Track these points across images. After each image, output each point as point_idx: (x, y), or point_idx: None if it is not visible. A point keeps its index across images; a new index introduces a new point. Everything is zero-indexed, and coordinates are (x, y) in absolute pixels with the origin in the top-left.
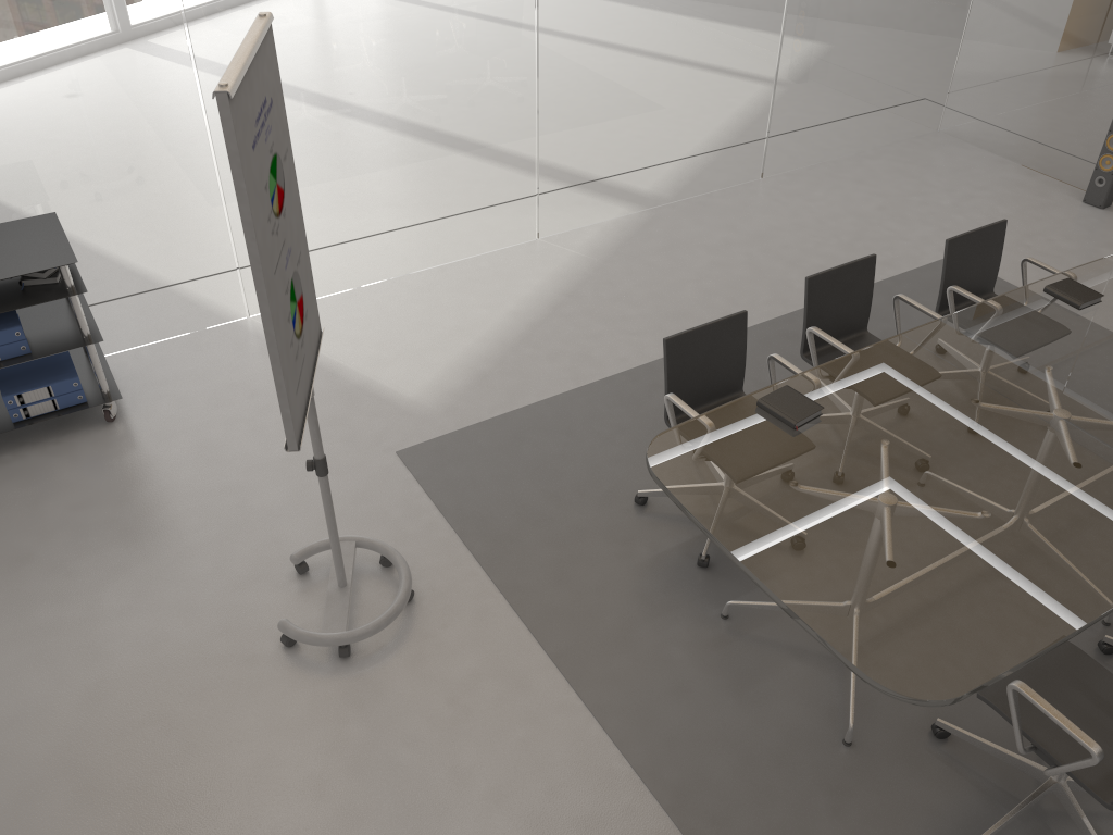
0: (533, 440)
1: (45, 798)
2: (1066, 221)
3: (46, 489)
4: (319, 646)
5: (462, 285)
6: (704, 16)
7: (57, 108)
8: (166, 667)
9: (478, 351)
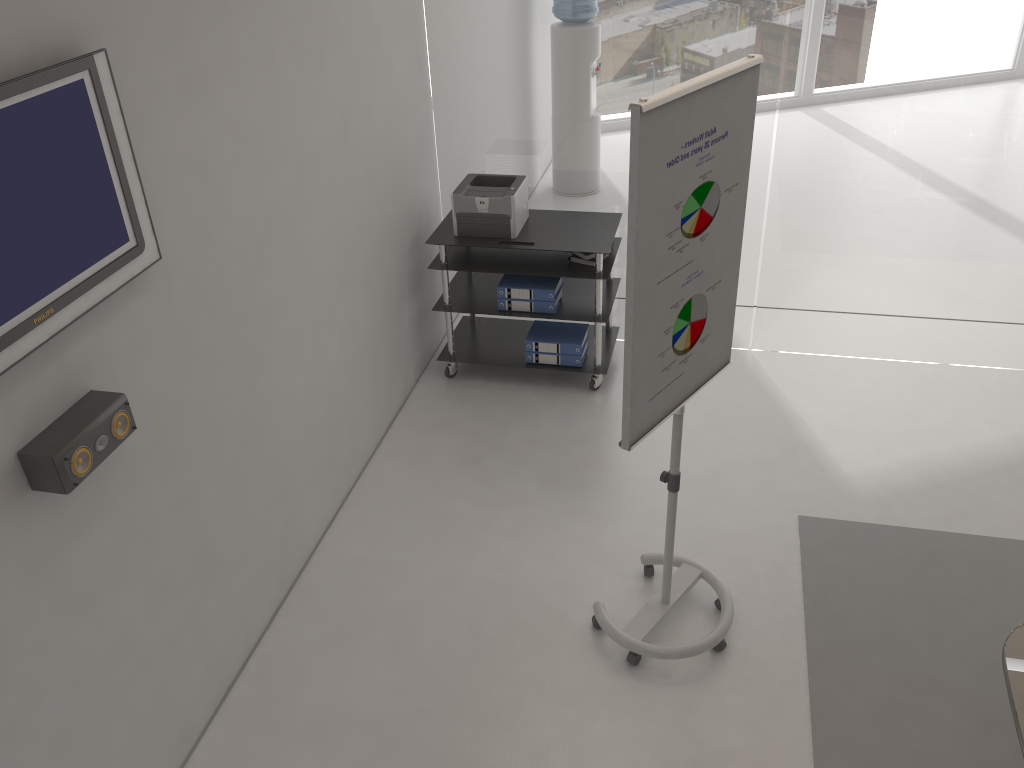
0: (947, 570)
1: (373, 631)
2: None
3: (519, 419)
4: (613, 640)
5: (975, 391)
6: None
7: None
8: (503, 589)
9: (948, 460)
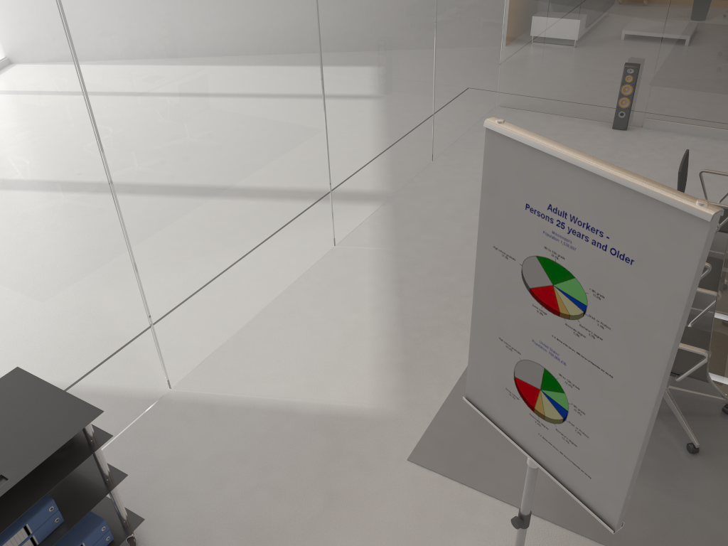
0: None
1: None
2: (617, 142)
3: None
4: None
5: (317, 300)
6: (401, 60)
7: (1, 263)
8: None
9: (382, 348)
